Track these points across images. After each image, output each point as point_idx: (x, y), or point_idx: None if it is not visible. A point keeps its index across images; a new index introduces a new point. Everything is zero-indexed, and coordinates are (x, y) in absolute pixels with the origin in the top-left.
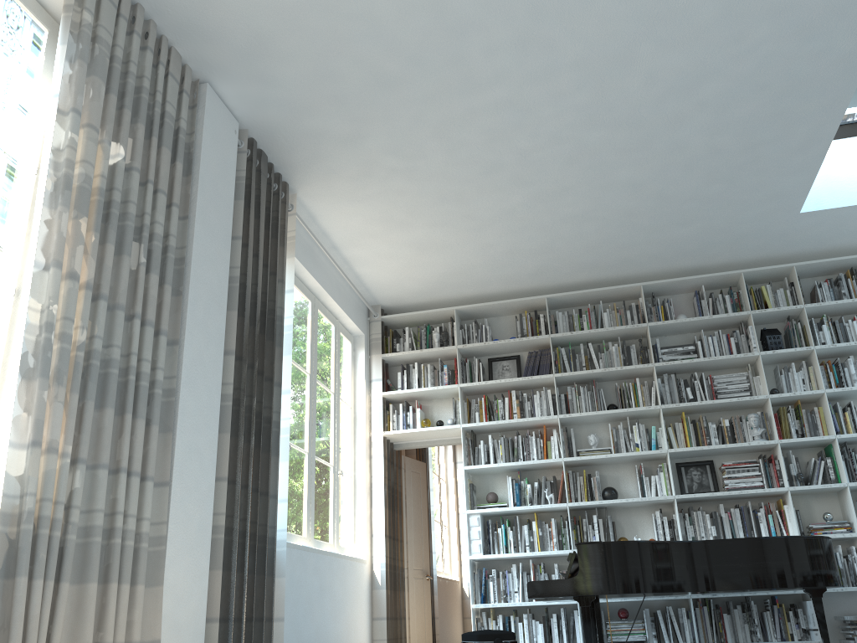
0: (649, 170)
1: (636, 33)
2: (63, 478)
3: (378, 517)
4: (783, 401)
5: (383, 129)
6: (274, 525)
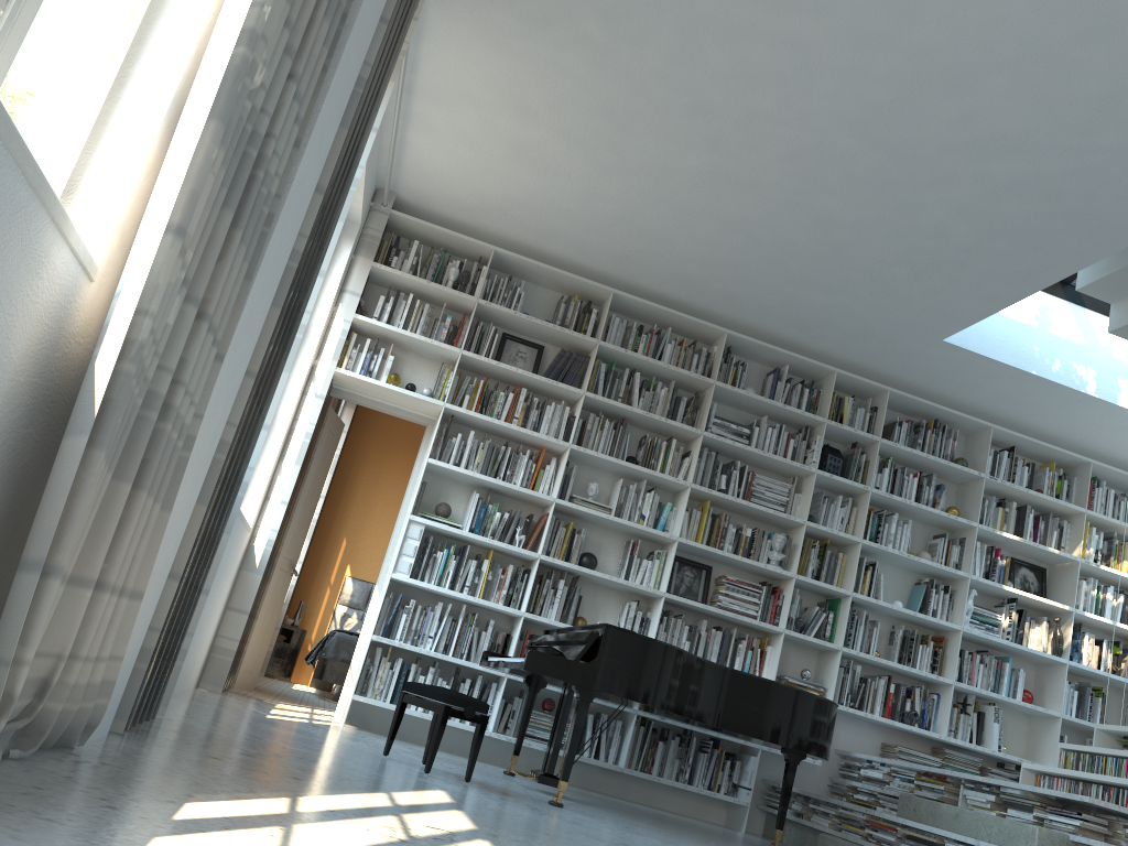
0: (857, 214)
1: (1007, 59)
2: (169, 303)
3: (287, 478)
4: (813, 533)
5: None
6: (249, 458)
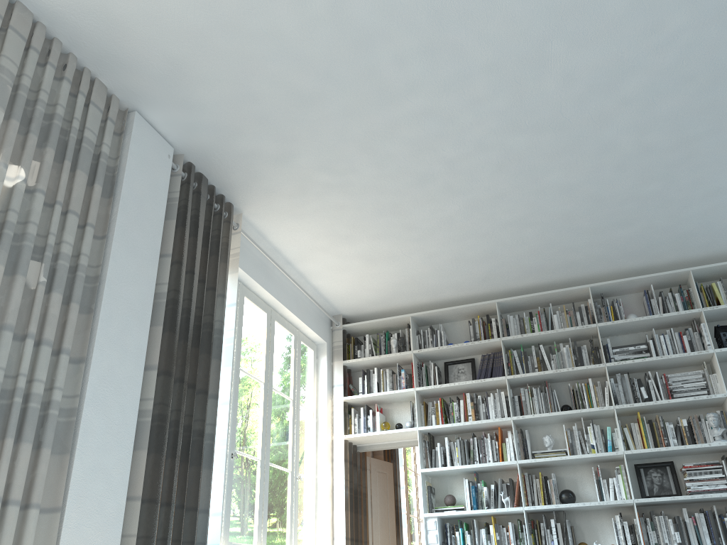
0: (580, 172)
1: (545, 31)
2: None
3: (339, 520)
4: None
5: (310, 146)
6: (204, 541)
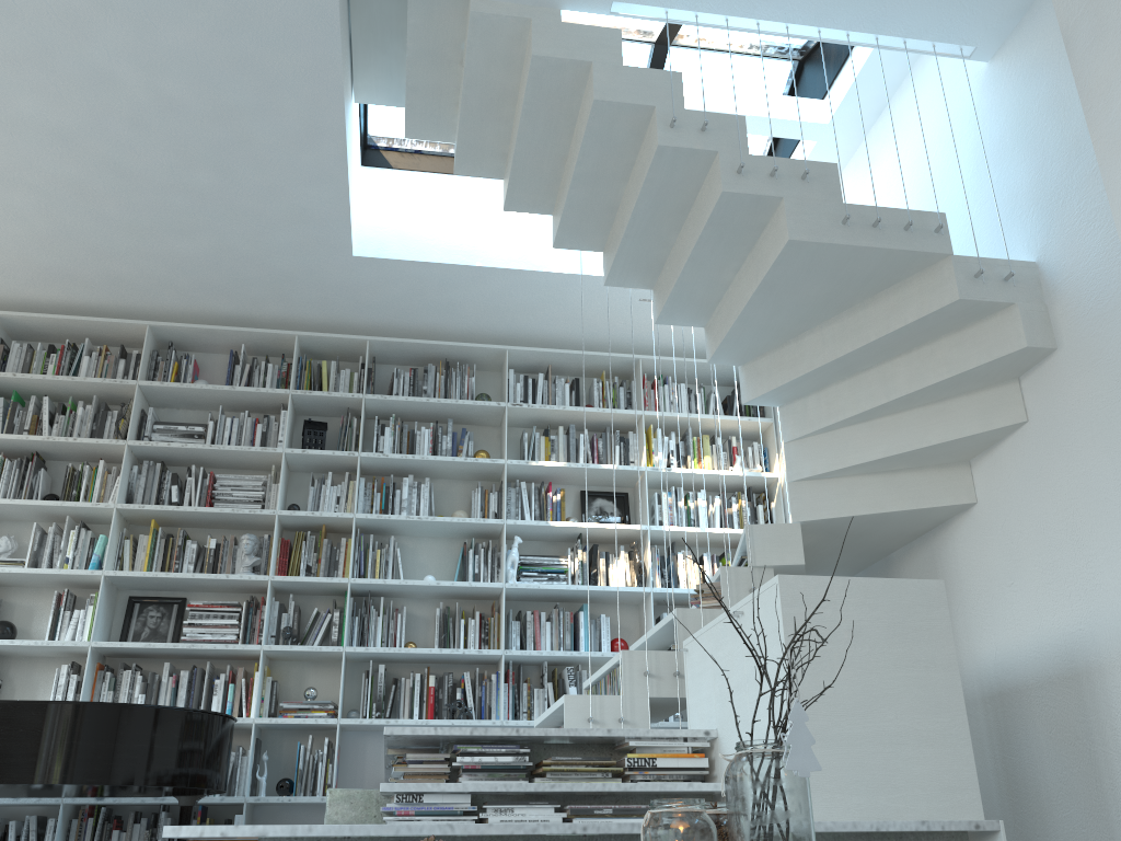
0: (73, 111)
1: None
2: None
3: None
4: (305, 524)
5: None
6: None
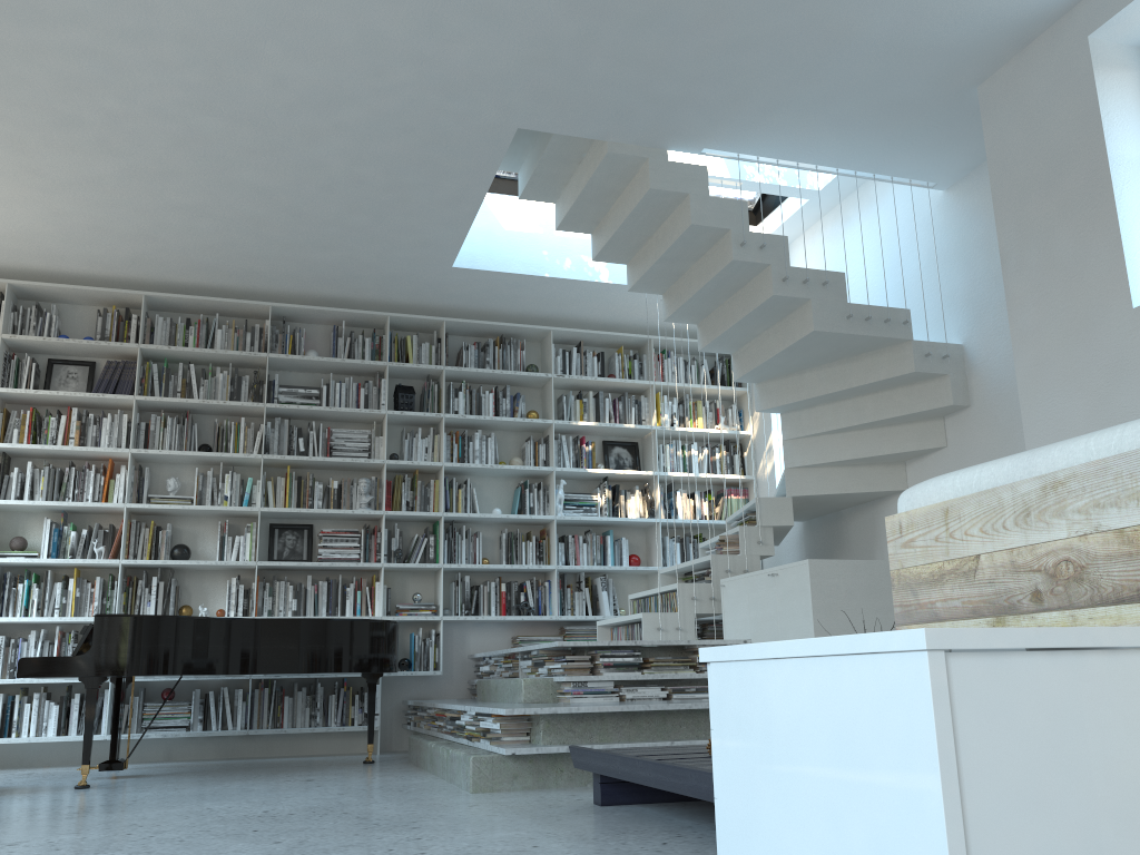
0: (280, 179)
1: (260, 29)
2: None
3: None
4: (402, 468)
5: None
6: None
